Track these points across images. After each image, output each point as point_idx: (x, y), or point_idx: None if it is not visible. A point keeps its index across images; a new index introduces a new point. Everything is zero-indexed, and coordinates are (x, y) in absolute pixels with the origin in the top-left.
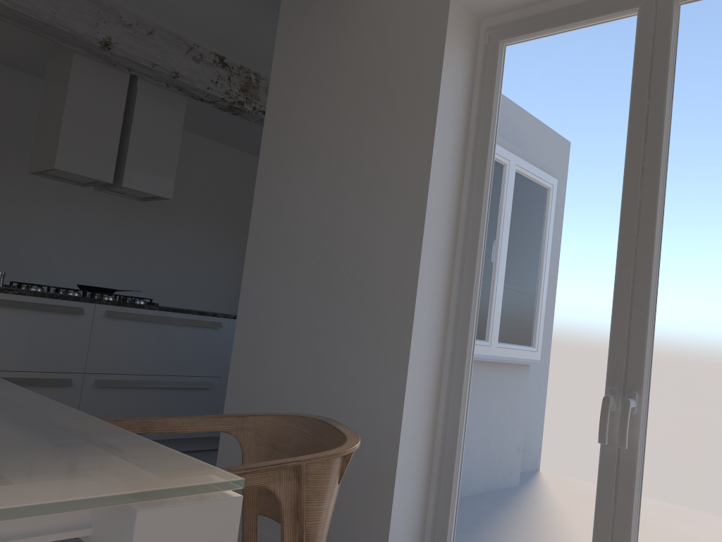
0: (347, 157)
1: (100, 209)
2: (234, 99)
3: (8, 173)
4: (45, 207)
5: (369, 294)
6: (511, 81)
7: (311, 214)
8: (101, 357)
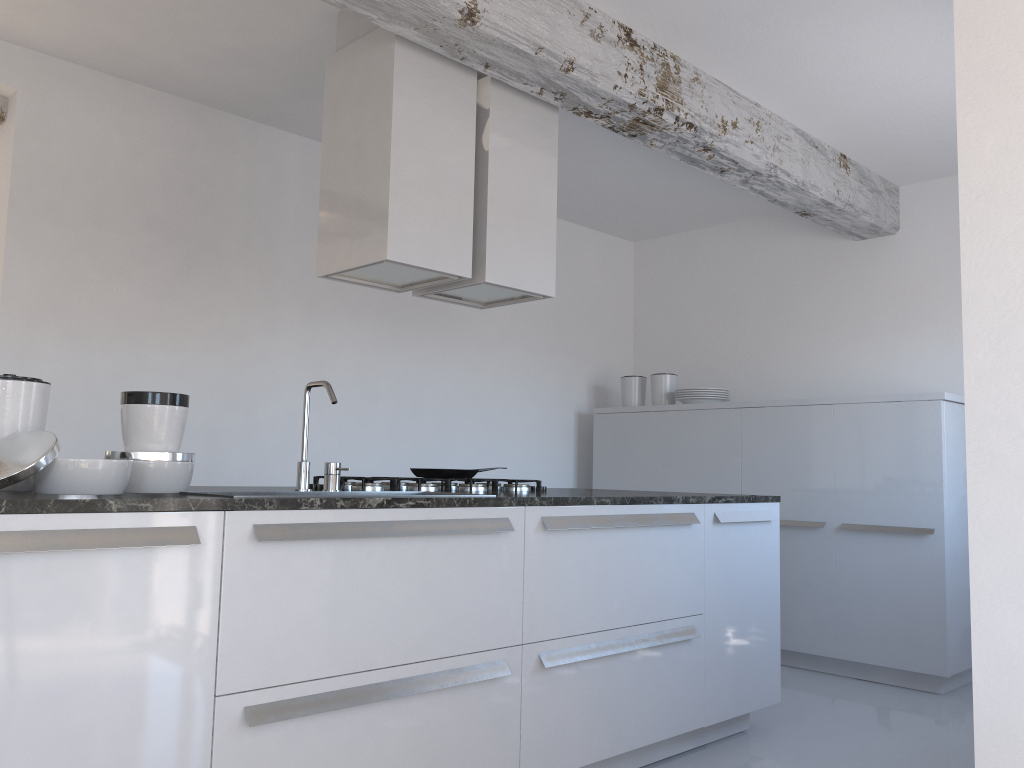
0: None
1: (365, 334)
2: (650, 105)
3: (228, 287)
4: (287, 339)
5: None
6: None
7: None
8: (542, 609)
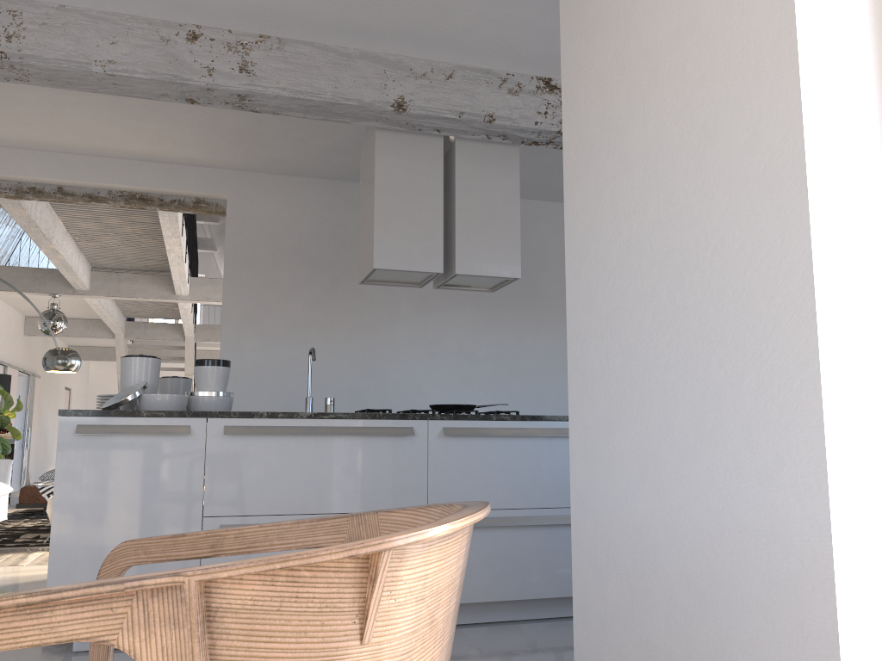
0: (667, 104)
1: (466, 318)
2: None
3: (361, 296)
4: (405, 326)
5: (734, 312)
6: None
7: (634, 214)
8: (445, 489)
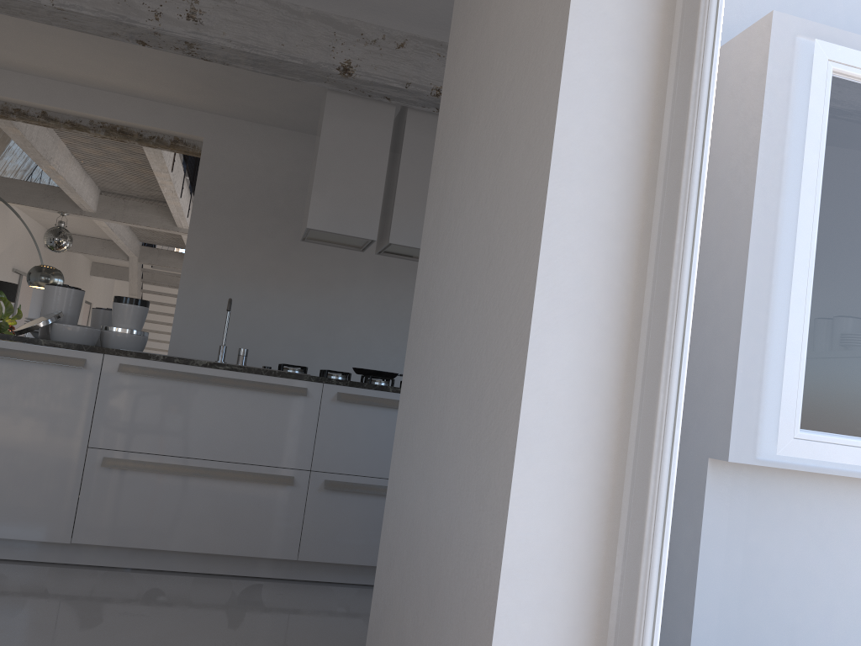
0: (491, 104)
1: None
2: None
3: (323, 251)
4: (363, 286)
5: (491, 325)
6: None
7: (459, 211)
8: (331, 451)
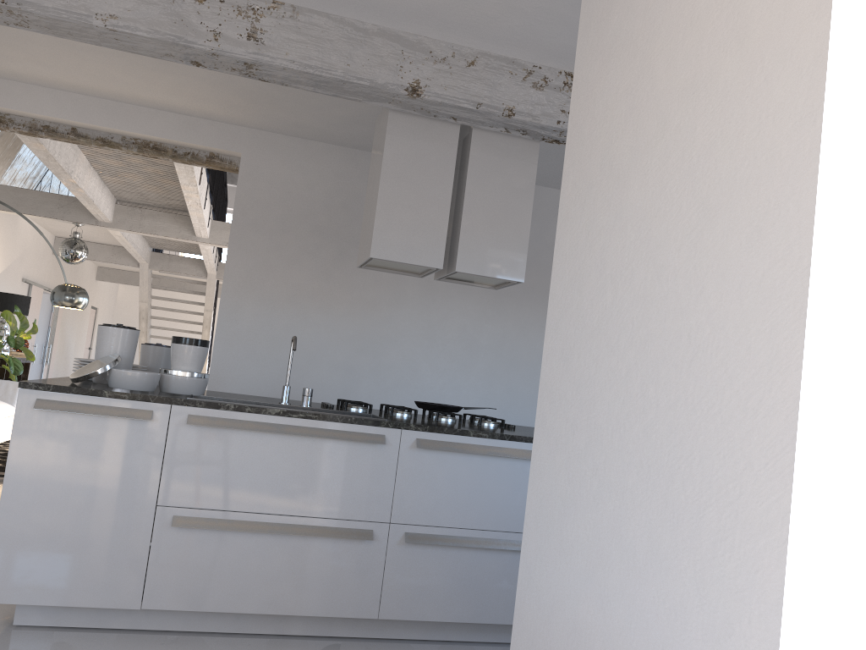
0: (671, 164)
1: (472, 305)
2: None
3: (367, 271)
4: (408, 306)
5: (706, 432)
6: None
7: (621, 279)
8: (411, 502)
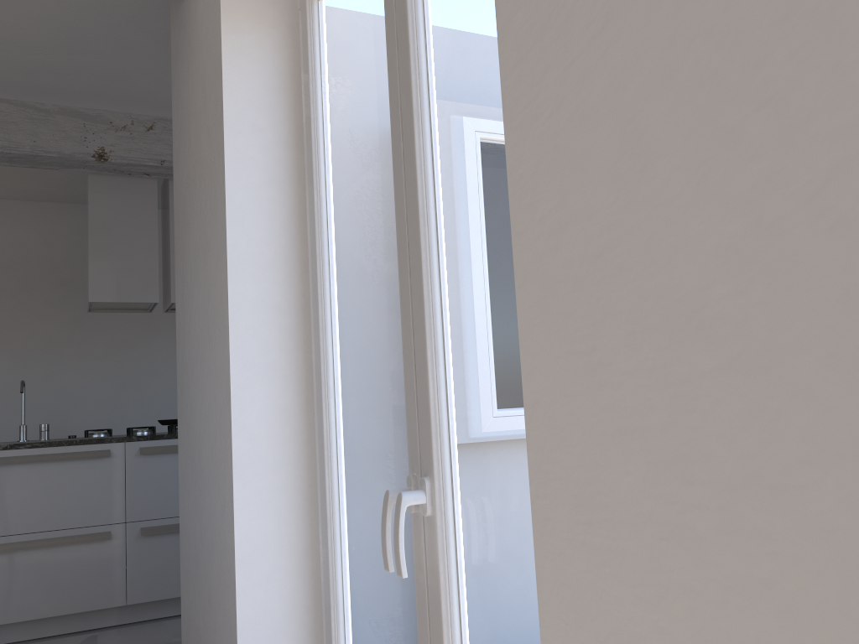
0: (199, 213)
1: None
2: None
3: (117, 313)
4: (163, 340)
5: (215, 386)
6: (320, 46)
7: (192, 294)
8: (143, 501)
